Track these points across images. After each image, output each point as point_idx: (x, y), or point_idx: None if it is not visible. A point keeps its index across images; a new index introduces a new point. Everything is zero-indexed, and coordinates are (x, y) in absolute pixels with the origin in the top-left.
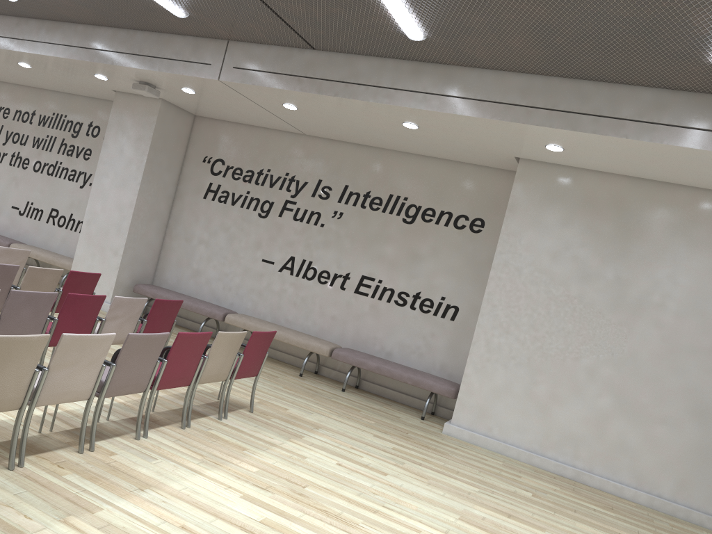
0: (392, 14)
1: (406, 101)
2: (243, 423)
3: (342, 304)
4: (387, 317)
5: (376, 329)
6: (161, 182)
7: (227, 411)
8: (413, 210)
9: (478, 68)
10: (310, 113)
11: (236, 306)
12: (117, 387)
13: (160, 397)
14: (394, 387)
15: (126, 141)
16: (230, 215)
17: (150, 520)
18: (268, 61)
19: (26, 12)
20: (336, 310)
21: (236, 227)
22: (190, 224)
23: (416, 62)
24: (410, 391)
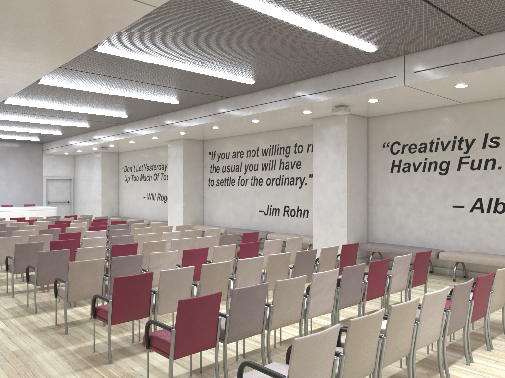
0: None
1: None
2: None
3: None
4: None
5: None
6: (358, 169)
7: None
8: None
9: None
10: (478, 85)
11: (440, 245)
12: (452, 327)
13: None
14: None
15: (328, 149)
16: (415, 179)
17: None
18: (442, 58)
19: (257, 88)
20: None
21: (423, 187)
22: (385, 193)
23: None
24: None
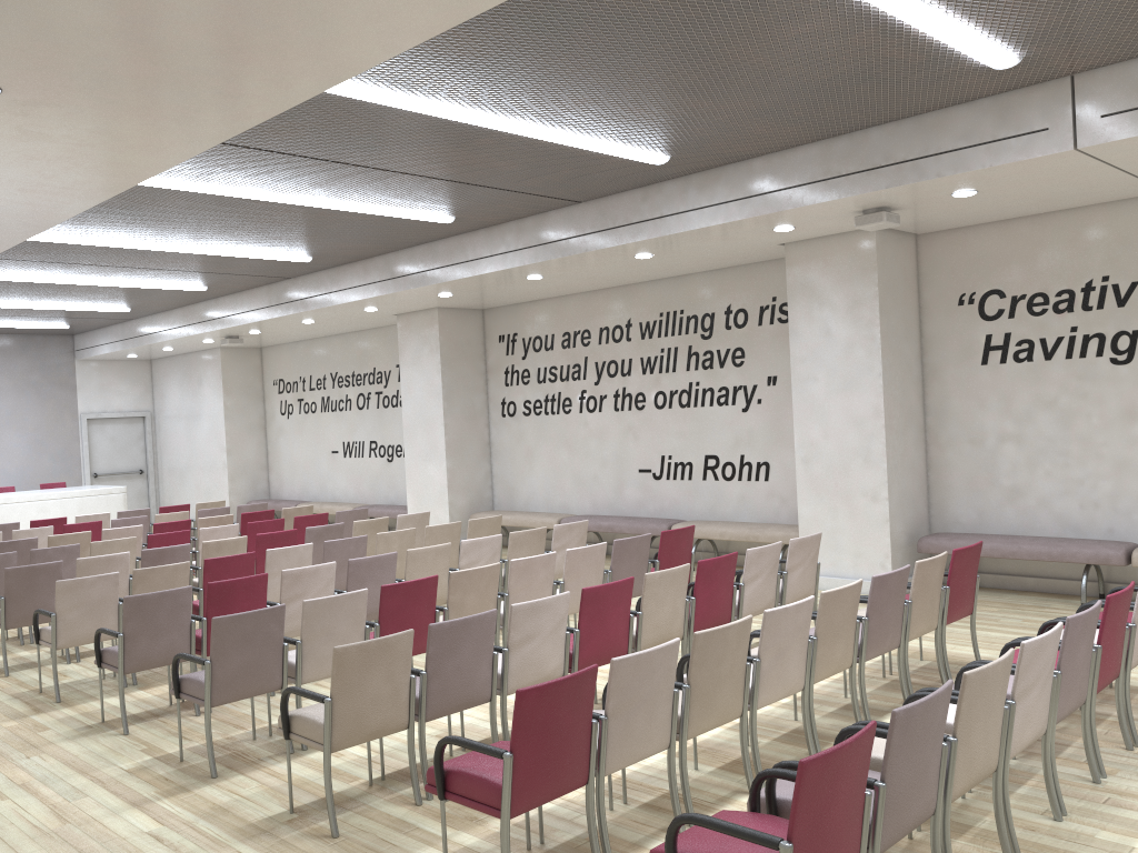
0: None
1: None
2: None
3: None
4: None
5: None
6: (903, 361)
7: None
8: None
9: None
10: None
11: (1122, 533)
12: None
13: None
14: None
15: (830, 315)
16: (1049, 377)
17: None
18: None
19: (664, 174)
20: None
21: (1070, 395)
22: (971, 415)
23: None
24: None
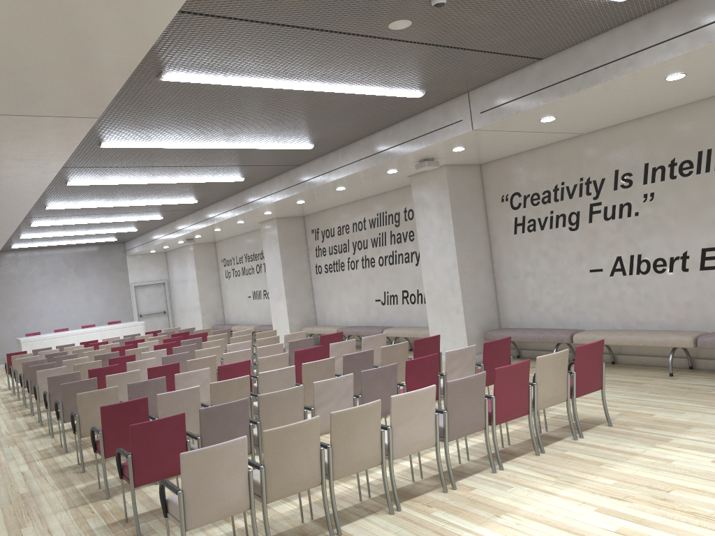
0: None
1: (651, 59)
2: (601, 439)
3: (691, 287)
4: None
5: None
6: (473, 235)
7: (580, 430)
8: None
9: None
10: (570, 115)
11: (582, 324)
12: (456, 430)
13: (516, 430)
14: None
15: (431, 213)
16: (543, 239)
17: None
18: (506, 92)
19: (324, 150)
20: (687, 295)
21: (553, 249)
22: (512, 262)
23: (645, 16)
24: None
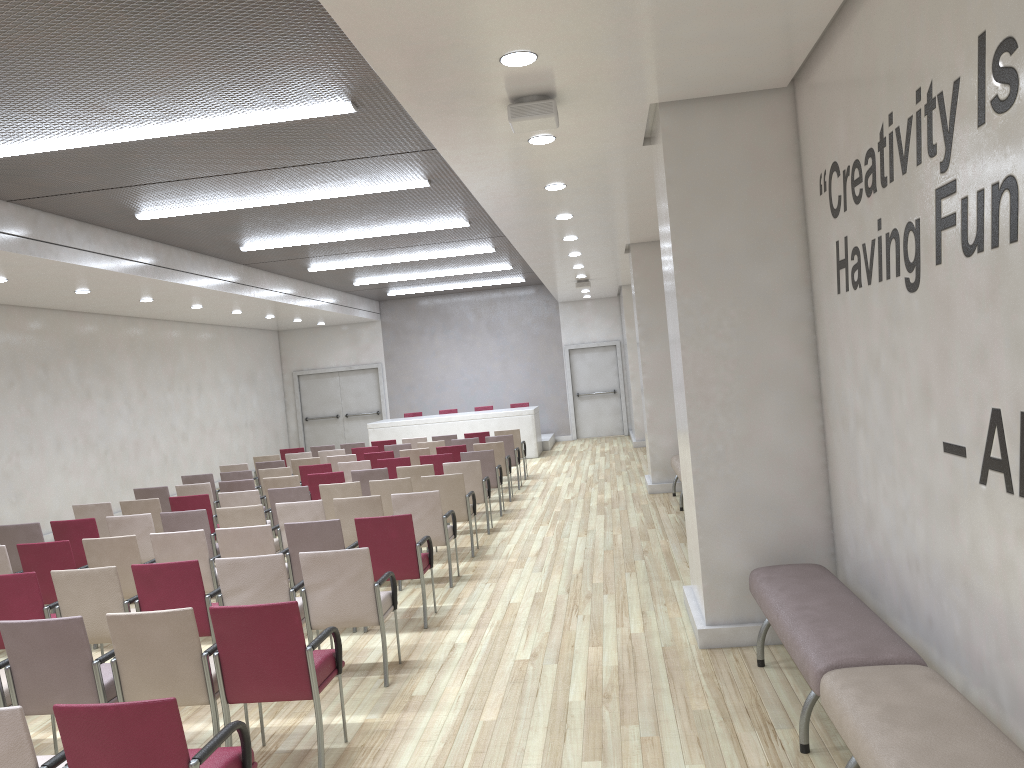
0: None
1: None
2: None
3: None
4: None
5: None
6: (748, 294)
7: None
8: None
9: None
10: None
11: (938, 631)
12: None
13: None
14: None
15: (664, 237)
16: (871, 317)
17: None
18: None
19: None
20: None
21: (886, 351)
22: (839, 378)
23: None
24: None
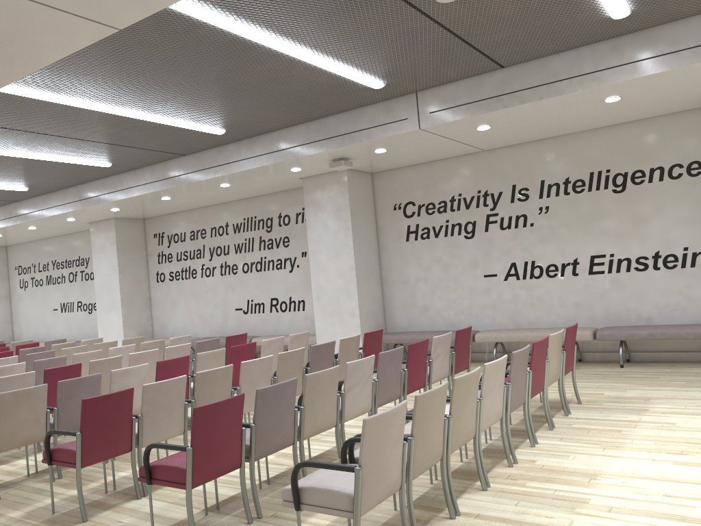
0: (604, 3)
1: (615, 77)
2: (588, 413)
3: (580, 289)
4: (633, 285)
5: (625, 301)
6: (366, 240)
7: (568, 406)
8: (620, 178)
9: (679, 20)
10: (502, 127)
11: (474, 326)
12: (514, 403)
13: None
14: (667, 349)
15: (326, 216)
16: (437, 247)
17: (635, 497)
18: (461, 95)
19: (227, 140)
20: (577, 296)
21: (447, 256)
22: (402, 268)
23: (611, 40)
24: (686, 348)
